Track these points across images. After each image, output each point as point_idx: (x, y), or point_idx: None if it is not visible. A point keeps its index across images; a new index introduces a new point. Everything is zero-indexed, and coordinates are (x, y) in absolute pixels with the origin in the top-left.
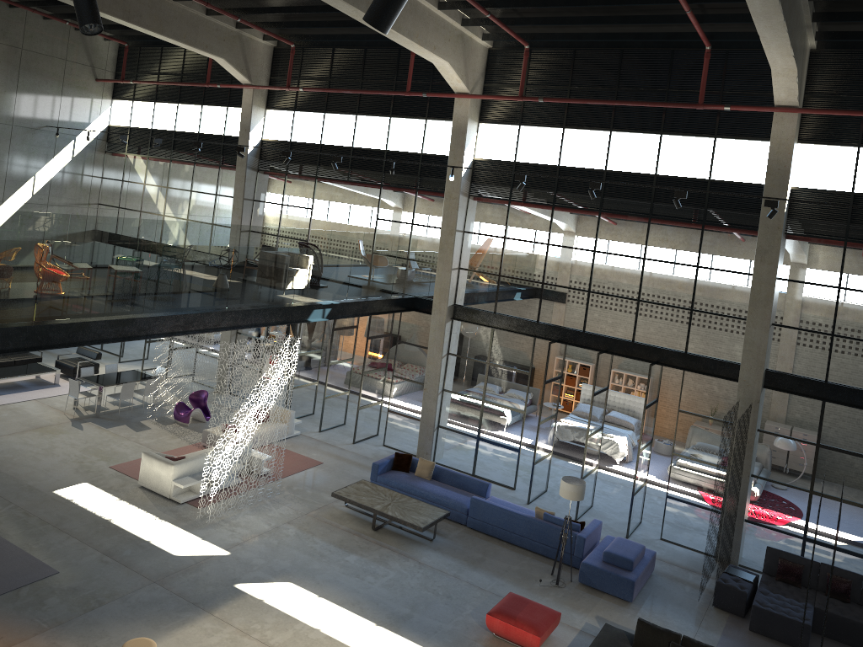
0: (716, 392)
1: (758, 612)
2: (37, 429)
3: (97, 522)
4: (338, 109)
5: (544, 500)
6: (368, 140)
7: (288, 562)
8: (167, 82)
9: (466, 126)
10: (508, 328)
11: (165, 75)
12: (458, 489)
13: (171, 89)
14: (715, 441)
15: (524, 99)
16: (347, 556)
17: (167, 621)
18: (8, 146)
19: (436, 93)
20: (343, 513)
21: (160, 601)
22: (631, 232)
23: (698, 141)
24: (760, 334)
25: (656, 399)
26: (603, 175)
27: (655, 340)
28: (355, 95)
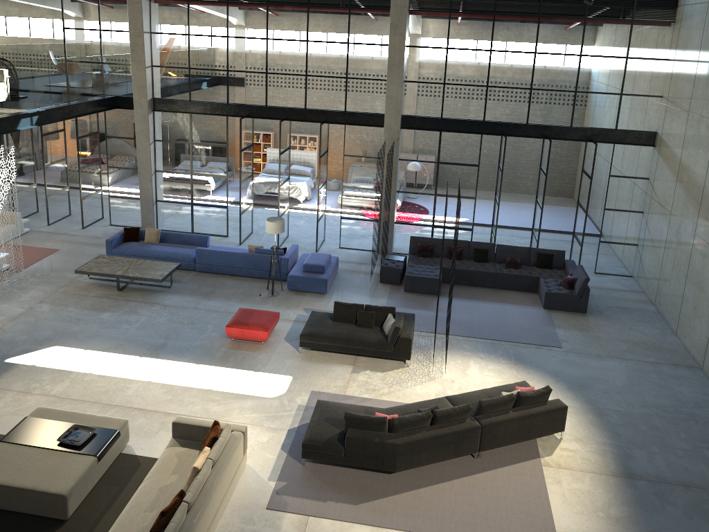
0: (369, 137)
1: (409, 278)
2: None
3: None
4: None
5: (252, 240)
6: None
7: (50, 331)
8: None
9: None
10: (204, 112)
11: None
12: (184, 245)
13: None
14: (371, 172)
15: None
16: (101, 315)
17: None
18: None
19: None
20: (89, 284)
21: None
22: (295, 20)
23: None
24: (397, 90)
25: (326, 150)
26: None
27: (322, 105)
28: None
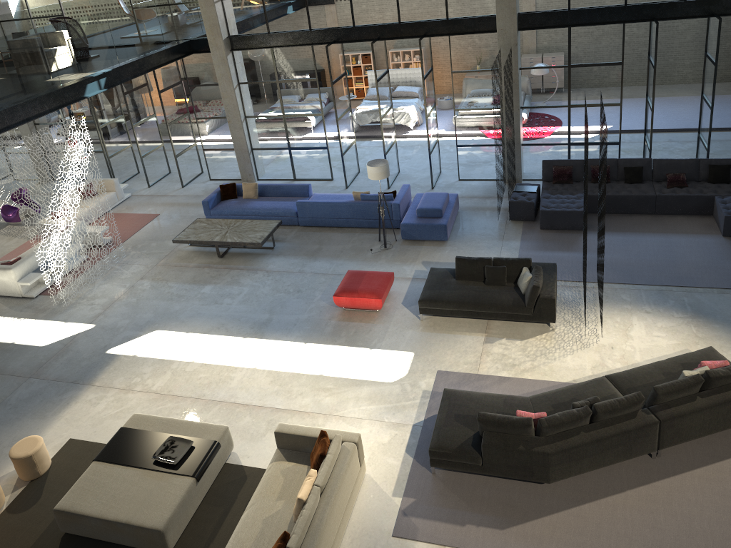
0: (480, 46)
1: (545, 214)
2: None
3: None
4: None
5: (359, 181)
6: None
7: (151, 313)
8: None
9: None
10: (286, 44)
11: None
12: (284, 198)
13: None
14: (487, 88)
15: None
16: (203, 289)
17: (52, 407)
18: None
19: None
20: (189, 252)
21: (40, 392)
22: None
23: None
24: None
25: (431, 68)
26: None
27: (418, 16)
28: None
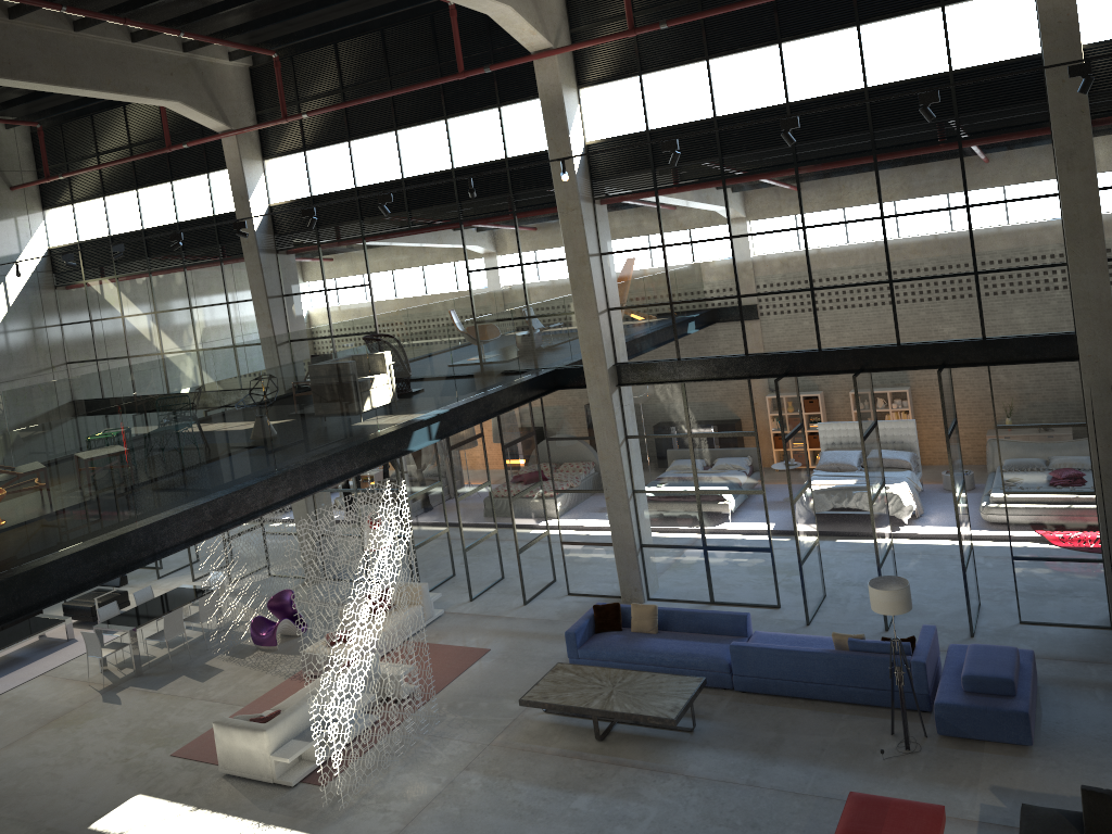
0: (1047, 384)
1: None
2: (51, 723)
3: None
4: (367, 130)
5: (828, 612)
6: (423, 161)
7: None
8: (111, 163)
9: (562, 98)
10: (706, 377)
11: (107, 154)
12: (704, 636)
13: (121, 172)
14: (1066, 457)
15: (638, 32)
16: (574, 800)
17: None
18: None
19: (504, 61)
20: (544, 725)
21: None
22: (852, 184)
23: (917, 20)
24: (1096, 280)
25: (955, 420)
26: (785, 112)
27: (932, 334)
28: (385, 102)
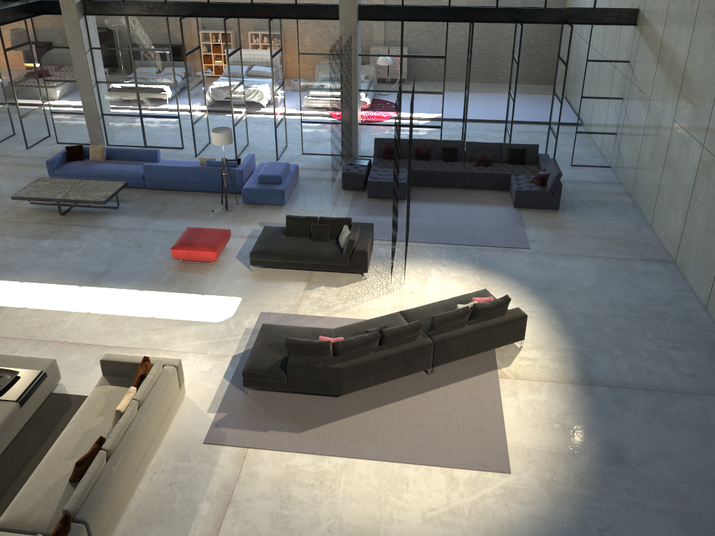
0: (325, 32)
1: (372, 184)
2: None
3: None
4: None
5: (209, 151)
6: None
7: None
8: None
9: None
10: (141, 14)
11: None
12: (132, 162)
13: None
14: (330, 71)
15: None
16: (41, 243)
17: None
18: None
19: None
20: (30, 210)
21: None
22: None
23: None
24: None
25: (280, 49)
26: None
27: None
28: None
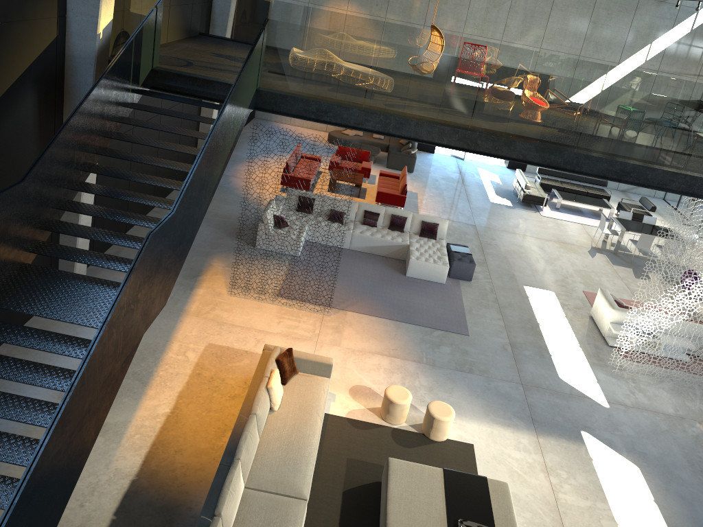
0: None
1: None
2: (560, 243)
3: (529, 321)
4: None
5: None
6: None
7: (657, 451)
8: None
9: None
10: None
11: None
12: None
13: None
14: None
15: None
16: None
17: (498, 415)
18: (632, 15)
19: None
20: None
21: (510, 399)
22: None
23: None
24: None
25: None
26: None
27: None
28: None
